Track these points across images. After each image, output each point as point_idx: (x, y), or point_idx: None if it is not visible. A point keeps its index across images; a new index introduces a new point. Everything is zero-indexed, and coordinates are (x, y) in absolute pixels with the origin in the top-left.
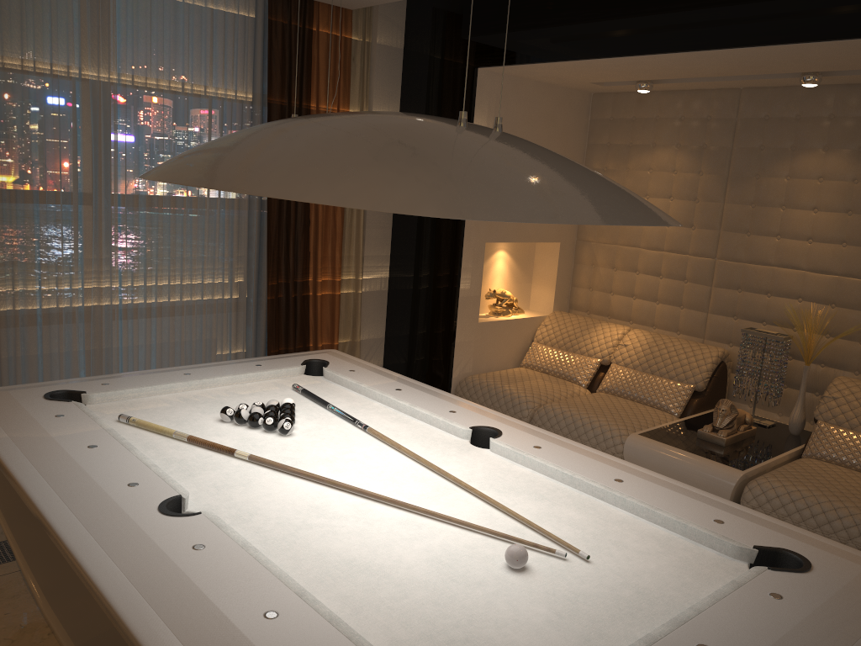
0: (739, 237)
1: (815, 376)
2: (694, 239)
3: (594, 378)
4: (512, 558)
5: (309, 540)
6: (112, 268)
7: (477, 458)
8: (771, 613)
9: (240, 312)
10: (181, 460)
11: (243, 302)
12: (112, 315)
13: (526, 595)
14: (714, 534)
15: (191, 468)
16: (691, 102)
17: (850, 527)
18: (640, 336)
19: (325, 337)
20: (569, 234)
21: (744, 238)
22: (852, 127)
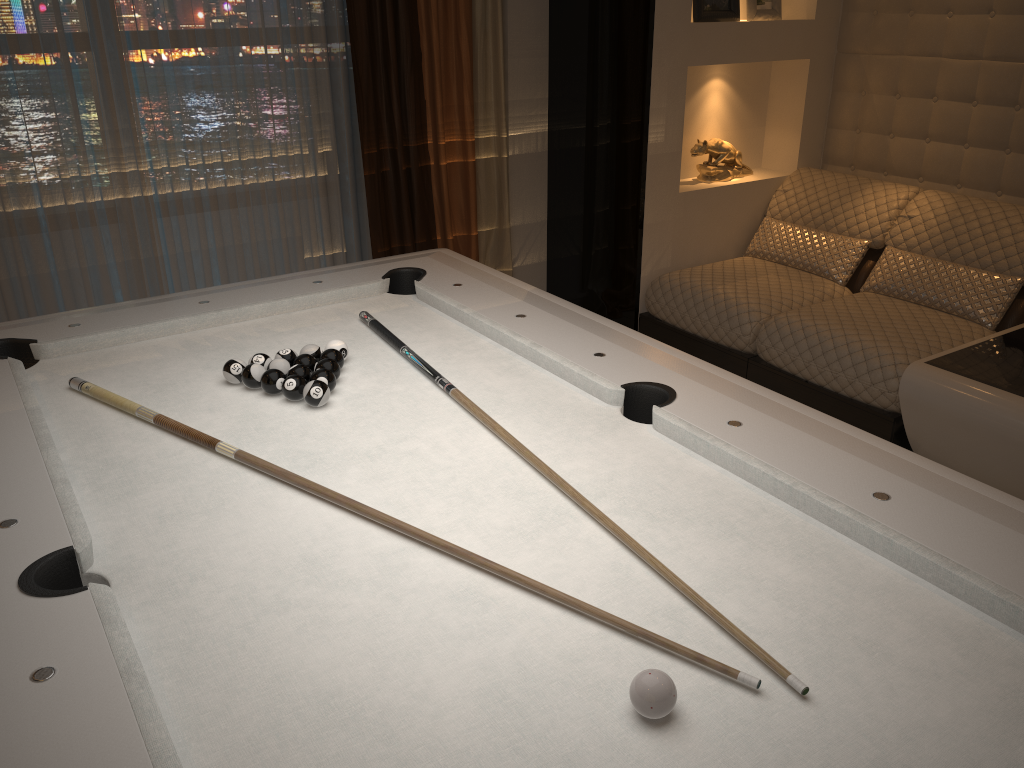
0: None
1: None
2: None
3: (858, 270)
4: (642, 704)
5: (272, 641)
6: (135, 144)
7: (627, 444)
8: None
9: (332, 196)
10: (129, 462)
11: (335, 181)
12: (146, 211)
13: None
14: None
15: (137, 479)
16: None
17: None
18: (934, 202)
19: (459, 226)
20: (825, 44)
21: None
22: None
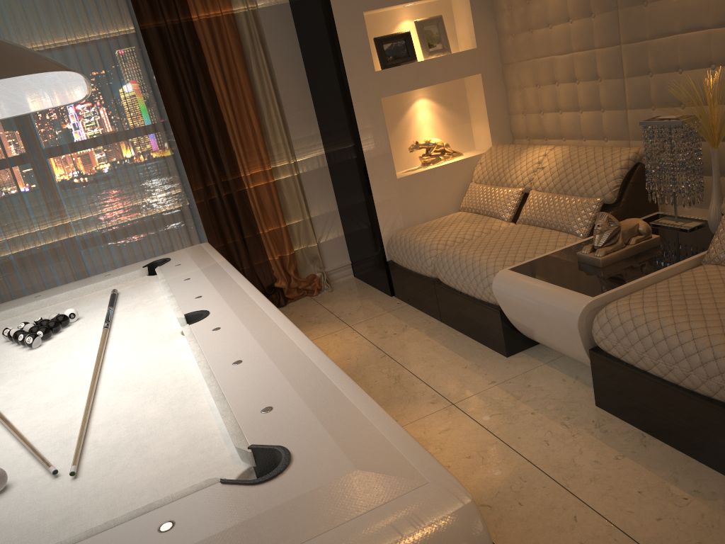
0: (636, 11)
1: None
2: (596, 28)
3: (520, 210)
4: None
5: None
6: (58, 209)
7: (162, 349)
8: None
9: (187, 218)
10: None
11: (187, 209)
12: (71, 246)
13: None
14: (233, 431)
15: None
16: None
17: (691, 355)
18: (557, 155)
19: (274, 223)
20: (491, 61)
21: (641, 10)
22: None
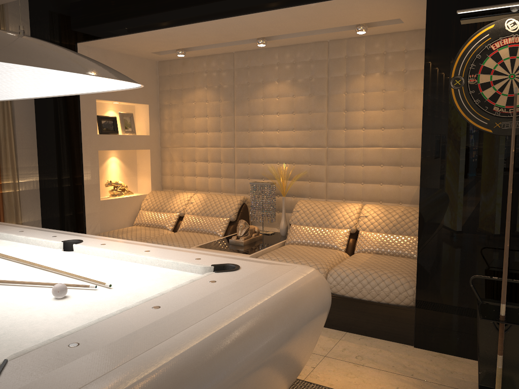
0: (244, 134)
1: (291, 203)
2: (222, 138)
3: (177, 225)
4: (55, 291)
5: None
6: None
7: (63, 256)
8: (205, 288)
9: None
10: None
11: None
12: None
13: (60, 308)
14: (192, 264)
15: None
16: (210, 61)
17: None
18: (200, 196)
19: None
20: (155, 144)
21: (247, 134)
22: (288, 68)
